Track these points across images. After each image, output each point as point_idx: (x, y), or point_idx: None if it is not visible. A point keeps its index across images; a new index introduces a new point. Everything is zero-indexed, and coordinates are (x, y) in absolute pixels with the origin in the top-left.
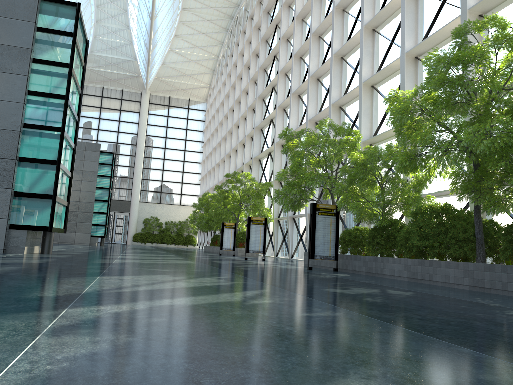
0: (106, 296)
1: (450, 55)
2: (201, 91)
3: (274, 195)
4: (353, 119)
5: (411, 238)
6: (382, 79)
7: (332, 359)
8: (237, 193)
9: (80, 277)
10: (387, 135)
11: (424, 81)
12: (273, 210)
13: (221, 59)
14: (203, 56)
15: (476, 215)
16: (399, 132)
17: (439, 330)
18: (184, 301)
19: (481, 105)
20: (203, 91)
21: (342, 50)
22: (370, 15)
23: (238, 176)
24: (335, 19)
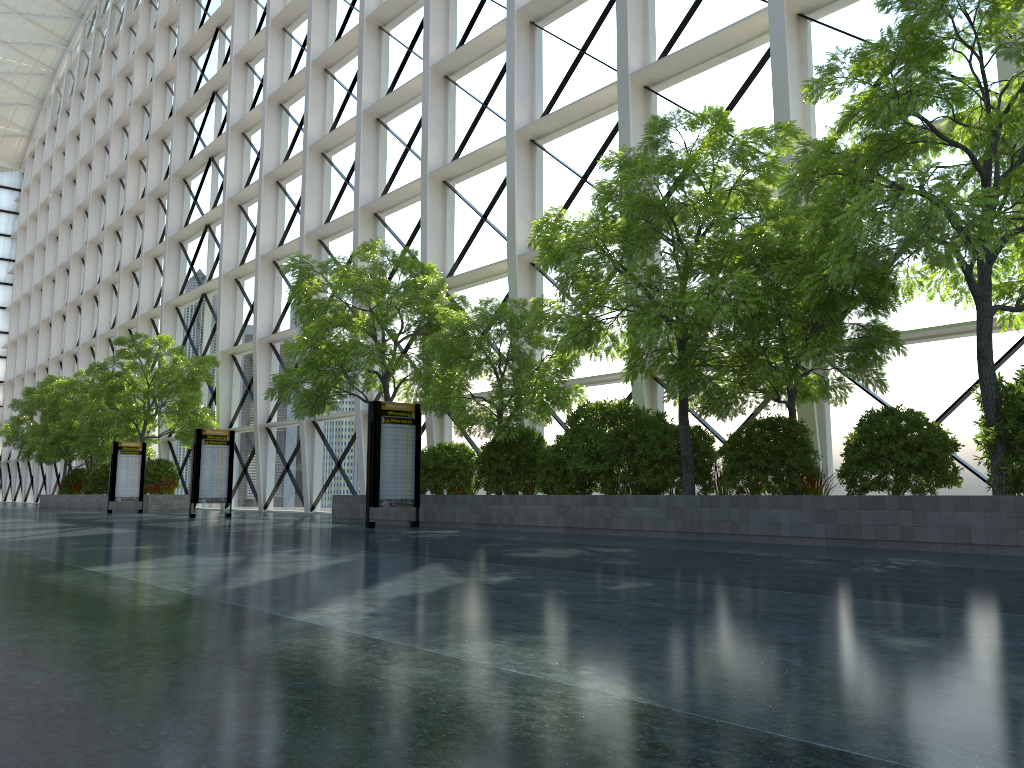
0: (258, 595)
1: (661, 164)
2: (8, 144)
3: (272, 386)
4: (403, 240)
5: (566, 461)
6: (466, 171)
7: (812, 626)
8: (137, 378)
9: (59, 572)
10: (478, 275)
11: (600, 197)
12: (220, 414)
13: (65, 79)
14: (17, 66)
15: (682, 419)
16: (566, 282)
17: (806, 588)
18: (401, 589)
19: (707, 248)
20: (12, 146)
21: (381, 106)
22: (440, 49)
23: (146, 342)
24: (365, 43)
